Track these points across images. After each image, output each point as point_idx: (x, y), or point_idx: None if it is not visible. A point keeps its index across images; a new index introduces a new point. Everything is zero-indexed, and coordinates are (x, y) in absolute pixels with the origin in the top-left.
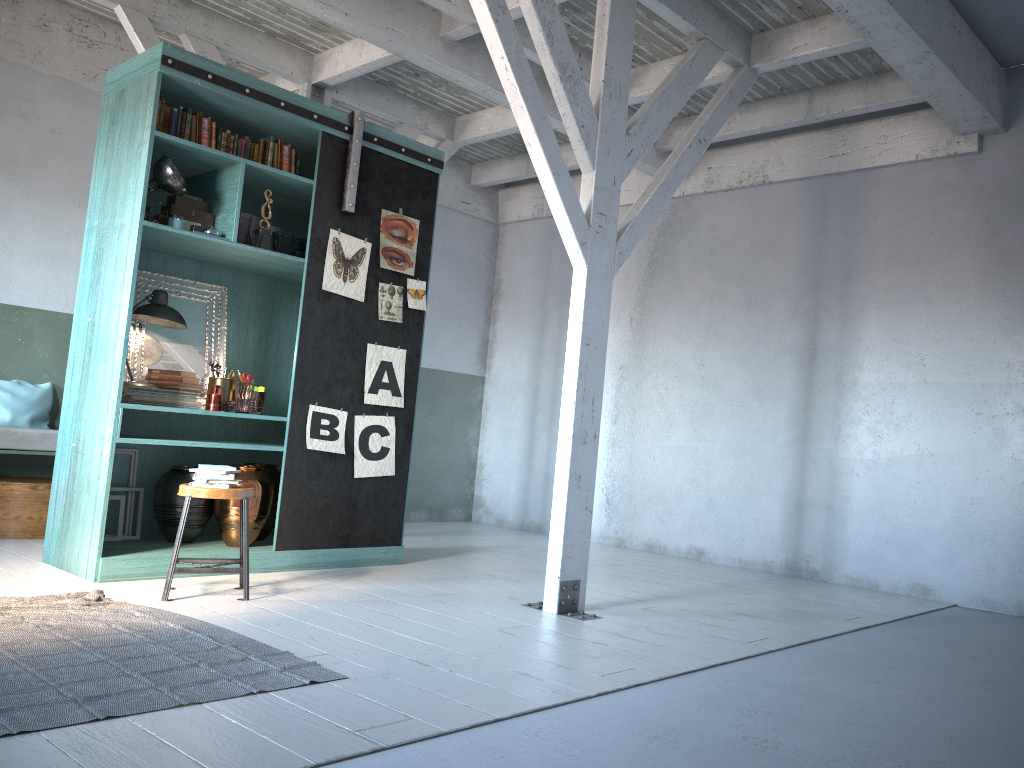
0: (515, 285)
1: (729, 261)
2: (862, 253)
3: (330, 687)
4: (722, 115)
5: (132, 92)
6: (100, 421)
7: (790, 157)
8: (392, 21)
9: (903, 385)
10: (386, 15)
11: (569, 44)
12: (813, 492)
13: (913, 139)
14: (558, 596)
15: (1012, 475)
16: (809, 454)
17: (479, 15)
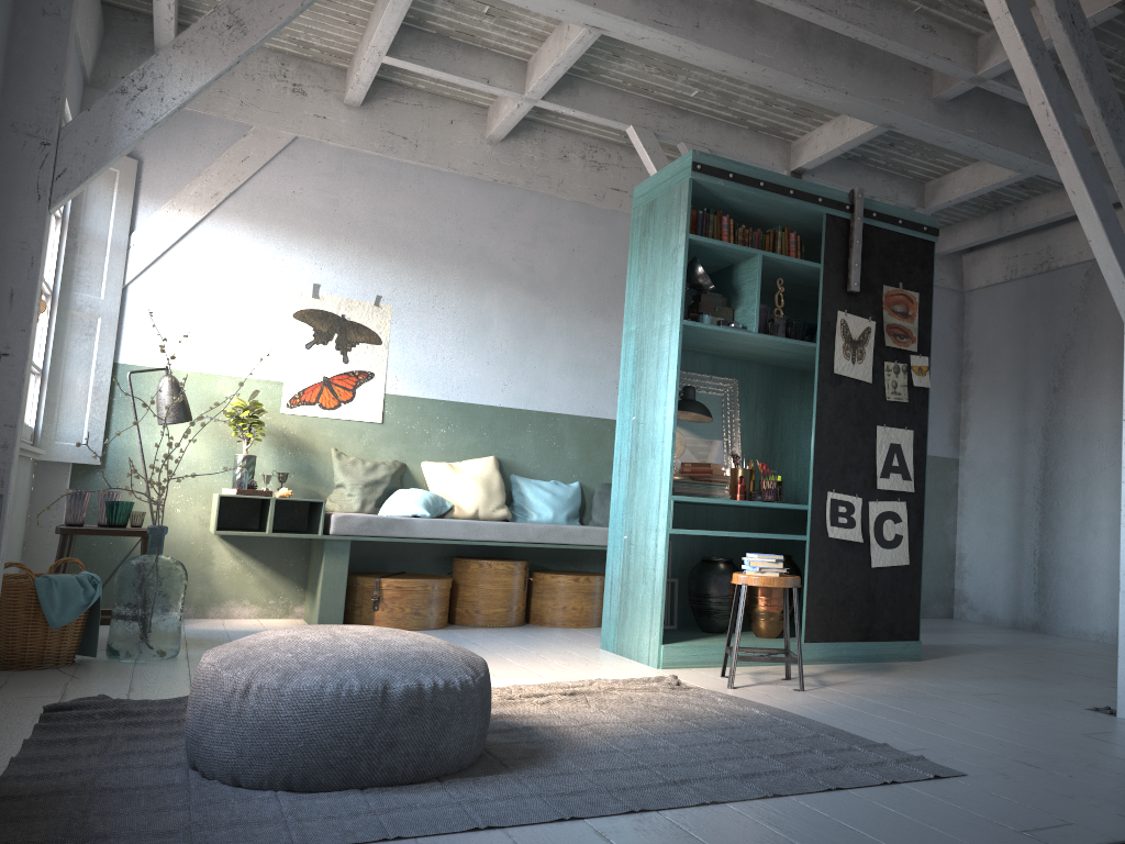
0: (987, 356)
1: None
2: None
3: (956, 783)
4: None
5: (662, 201)
6: (652, 513)
7: None
8: (887, 91)
9: None
10: (881, 86)
11: (1108, 76)
12: None
13: None
14: None
15: None
16: None
17: (1016, 62)
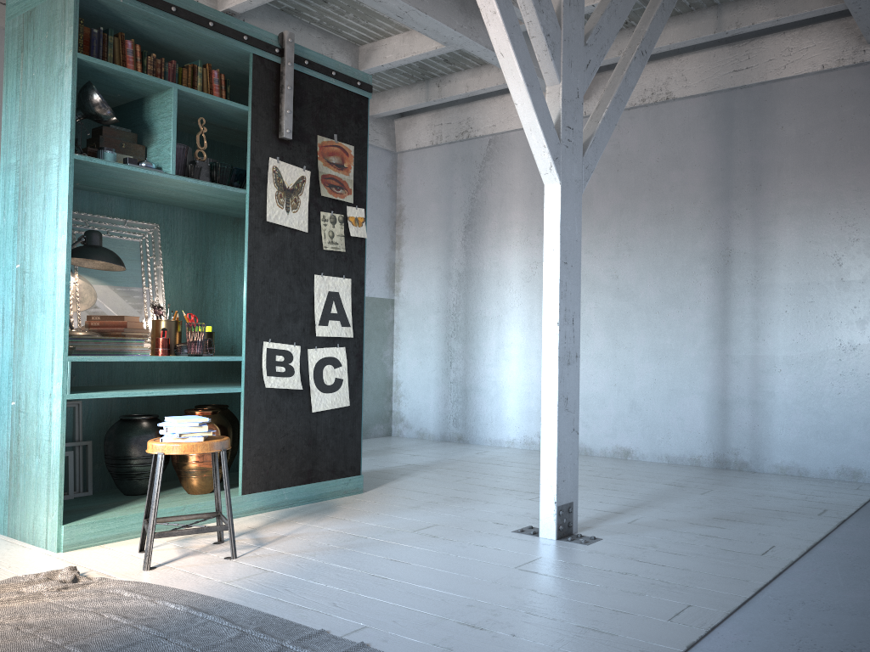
0: (418, 210)
1: (636, 176)
2: (771, 162)
3: None
4: (657, 27)
5: (43, 12)
6: (44, 377)
7: (693, 73)
8: None
9: (820, 285)
10: None
11: None
12: (737, 389)
13: (818, 50)
14: (556, 521)
15: None
16: (730, 354)
17: None
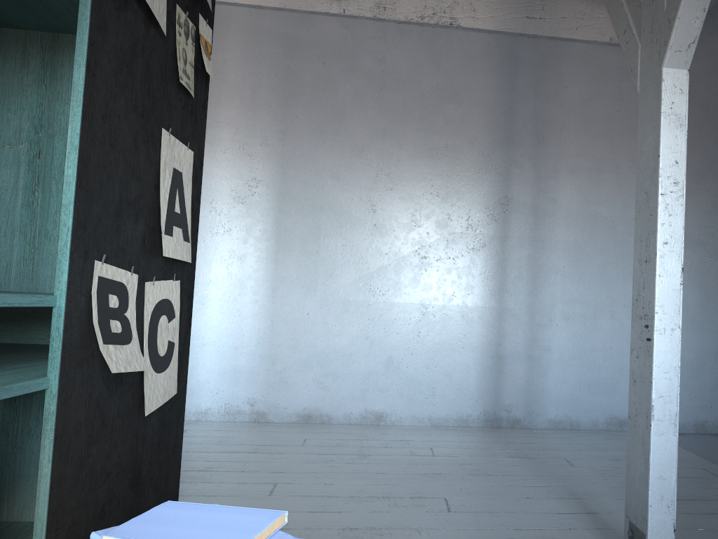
0: None
1: (404, 101)
2: (554, 118)
3: None
4: None
5: None
6: None
7: (483, 6)
8: None
9: (596, 244)
10: None
11: None
12: (512, 344)
13: (608, 23)
14: None
15: (688, 321)
16: (507, 307)
17: None
